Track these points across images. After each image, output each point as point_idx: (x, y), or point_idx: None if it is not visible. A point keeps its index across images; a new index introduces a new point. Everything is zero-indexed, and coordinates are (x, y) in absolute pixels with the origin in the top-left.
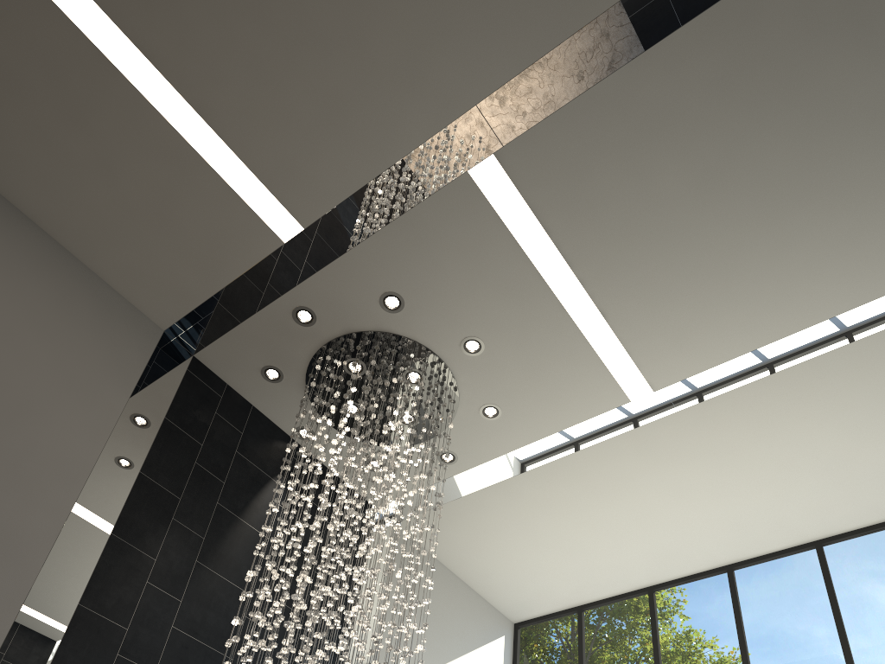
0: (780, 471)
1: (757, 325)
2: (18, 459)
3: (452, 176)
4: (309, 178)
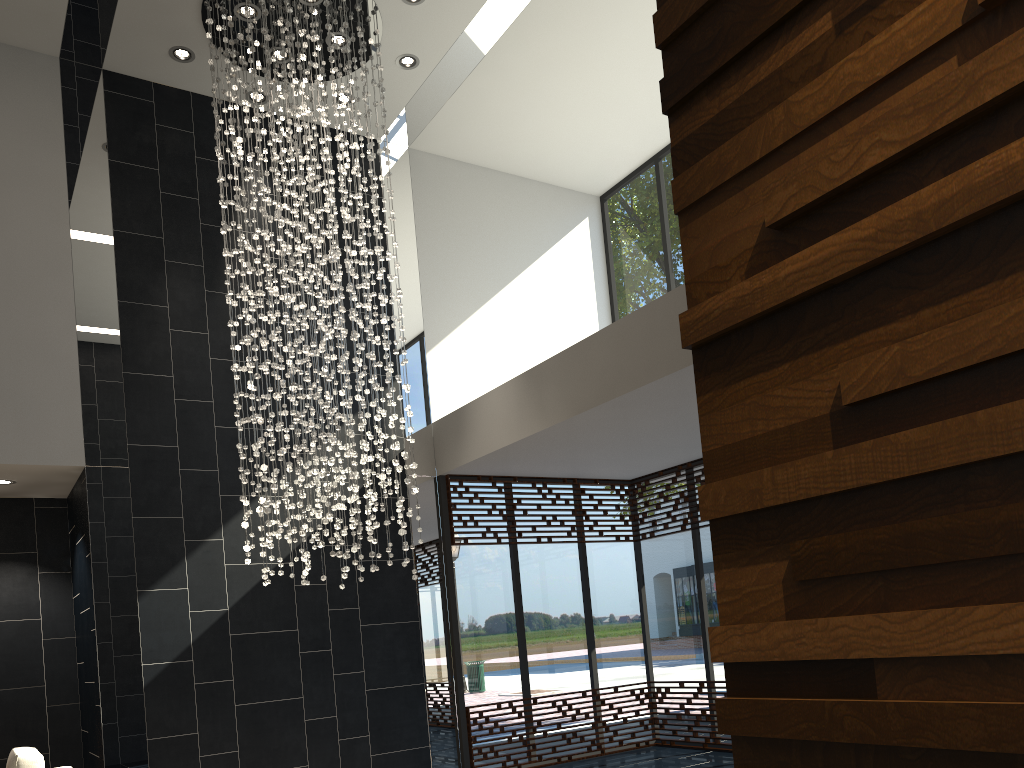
0: None
1: None
2: (8, 273)
3: None
4: None
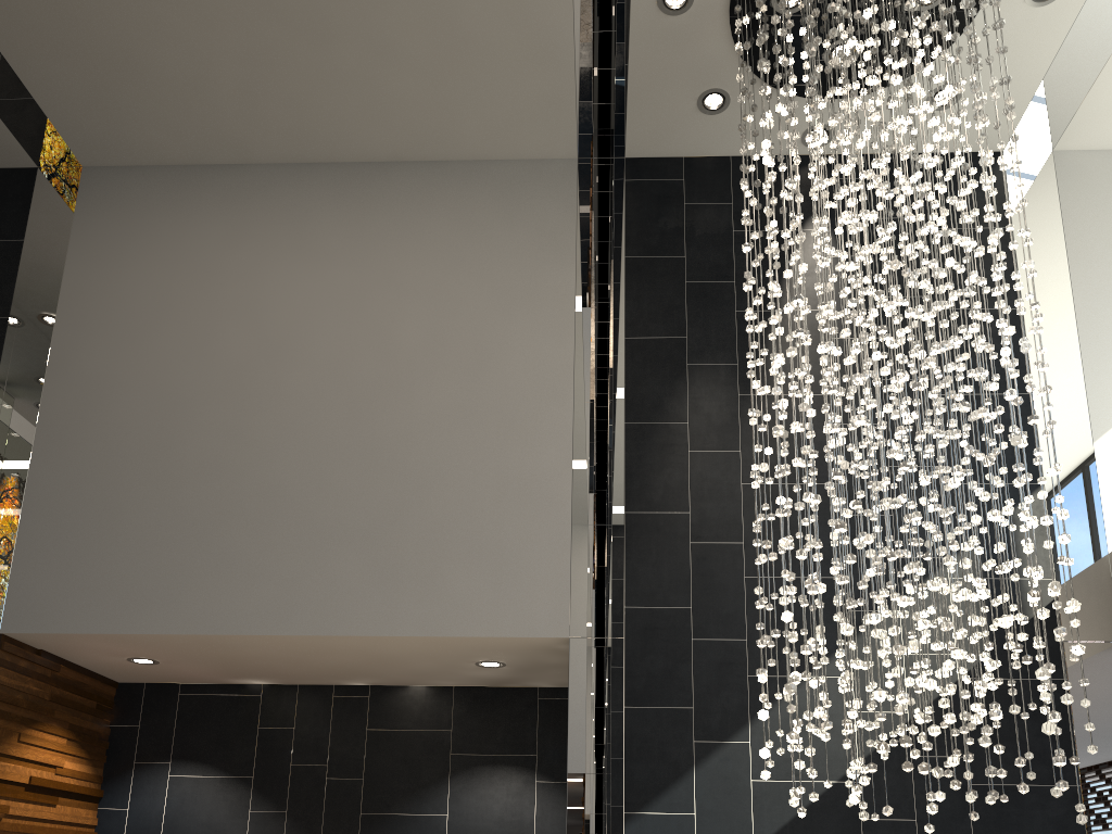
0: None
1: None
2: (501, 407)
3: None
4: None
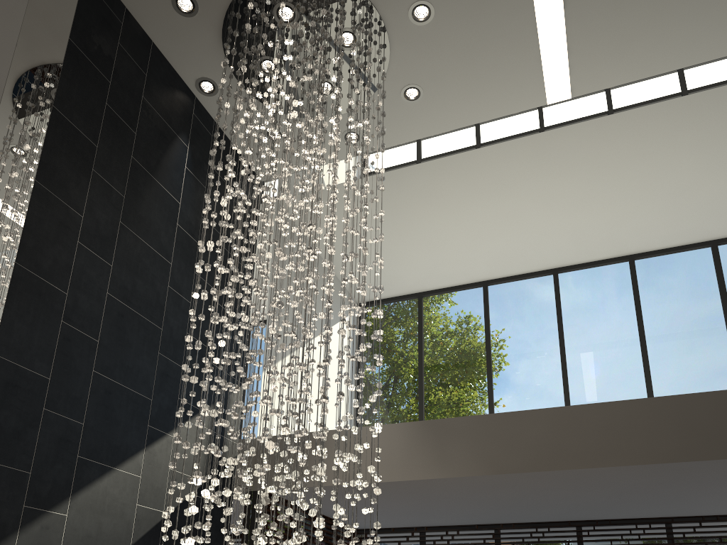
0: (635, 192)
1: (692, 44)
2: None
3: None
4: None
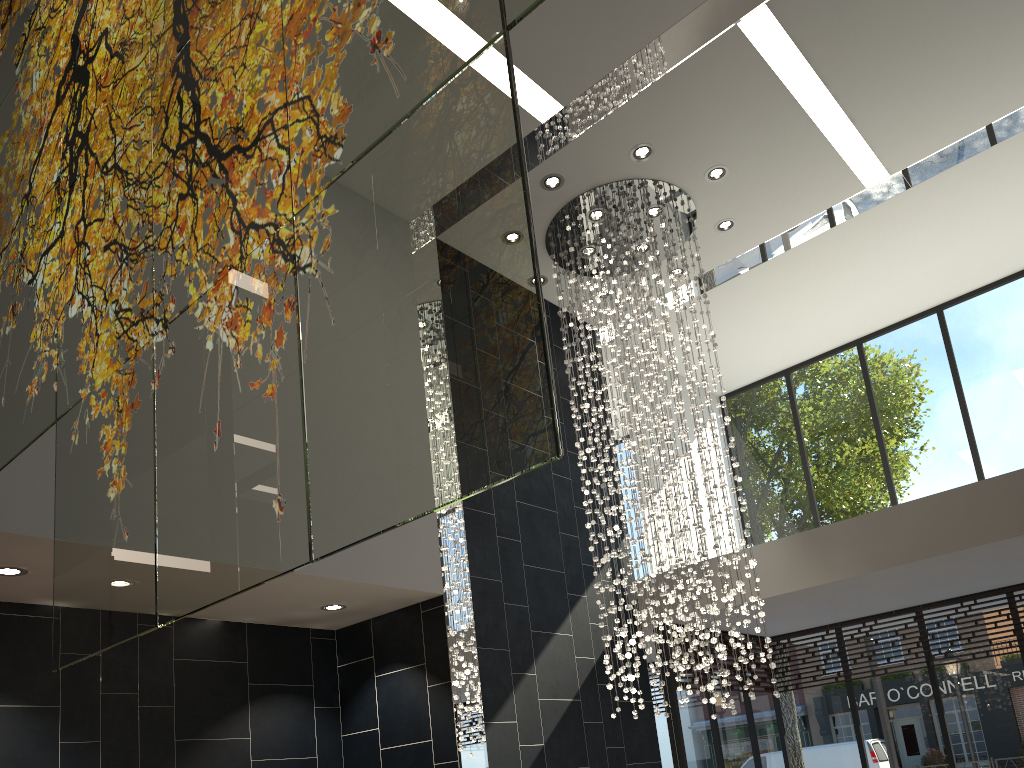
0: (1003, 217)
1: (1003, 98)
2: None
3: (720, 32)
4: (576, 62)
